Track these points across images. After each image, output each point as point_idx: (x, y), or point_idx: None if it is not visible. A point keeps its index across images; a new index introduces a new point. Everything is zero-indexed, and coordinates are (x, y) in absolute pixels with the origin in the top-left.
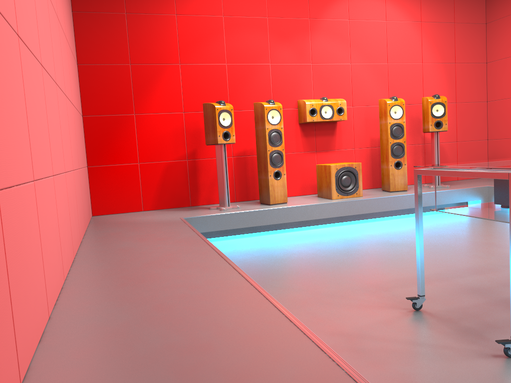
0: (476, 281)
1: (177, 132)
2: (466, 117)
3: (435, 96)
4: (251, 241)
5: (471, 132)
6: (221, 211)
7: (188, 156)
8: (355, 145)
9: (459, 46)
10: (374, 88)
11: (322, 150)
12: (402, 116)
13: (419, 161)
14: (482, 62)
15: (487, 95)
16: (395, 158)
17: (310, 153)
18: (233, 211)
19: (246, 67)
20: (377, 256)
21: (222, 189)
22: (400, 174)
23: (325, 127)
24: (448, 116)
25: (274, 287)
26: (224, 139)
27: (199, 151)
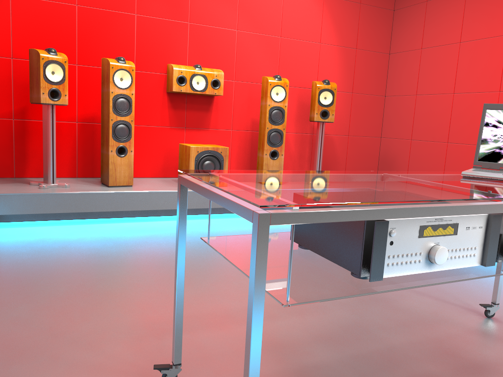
0: (287, 328)
1: (1, 83)
2: (361, 110)
3: (324, 82)
4: (66, 232)
5: (364, 127)
6: (39, 189)
7: (15, 115)
8: (233, 126)
9: (363, 30)
10: (262, 63)
11: (193, 127)
12: (284, 99)
13: (305, 152)
14: (385, 52)
15: (386, 89)
16: (271, 147)
17: (177, 129)
18: (53, 190)
19: (104, 13)
20: (196, 271)
21: (47, 162)
22: (276, 165)
23: (199, 101)
24: (342, 107)
25: (10, 317)
26: (50, 99)
27: (31, 110)
